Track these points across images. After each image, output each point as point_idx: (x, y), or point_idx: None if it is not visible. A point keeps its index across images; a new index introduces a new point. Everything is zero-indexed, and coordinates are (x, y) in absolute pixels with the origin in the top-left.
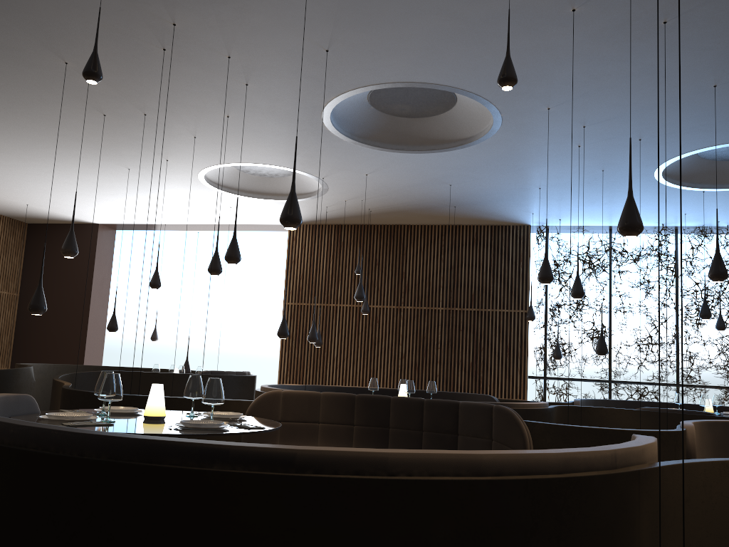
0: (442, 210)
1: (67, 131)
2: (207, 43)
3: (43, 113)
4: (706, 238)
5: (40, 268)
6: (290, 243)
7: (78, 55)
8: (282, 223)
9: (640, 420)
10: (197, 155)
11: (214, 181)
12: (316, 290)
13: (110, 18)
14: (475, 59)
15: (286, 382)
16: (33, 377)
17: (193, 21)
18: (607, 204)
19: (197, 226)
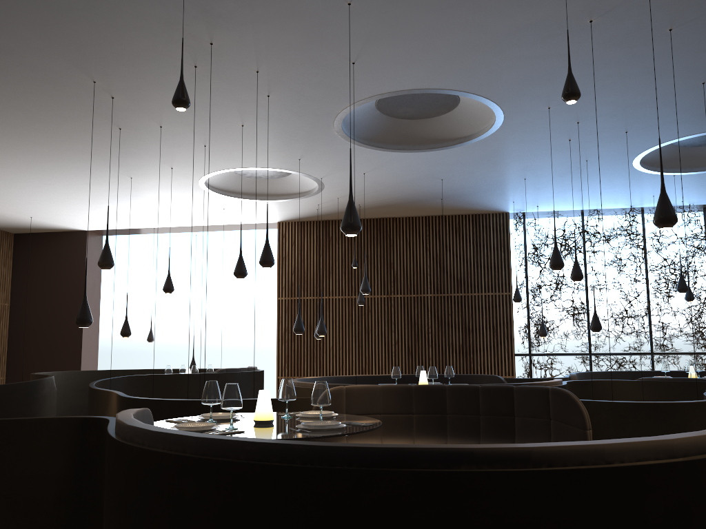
0: (428, 202)
1: (78, 145)
2: (239, 60)
3: (58, 129)
4: None
5: (30, 277)
6: (280, 240)
7: (108, 74)
8: (344, 230)
9: (642, 390)
10: (203, 162)
11: (212, 186)
12: (308, 284)
13: (149, 40)
14: (491, 66)
15: (284, 373)
16: (55, 386)
17: (230, 40)
18: (584, 190)
19: (186, 228)
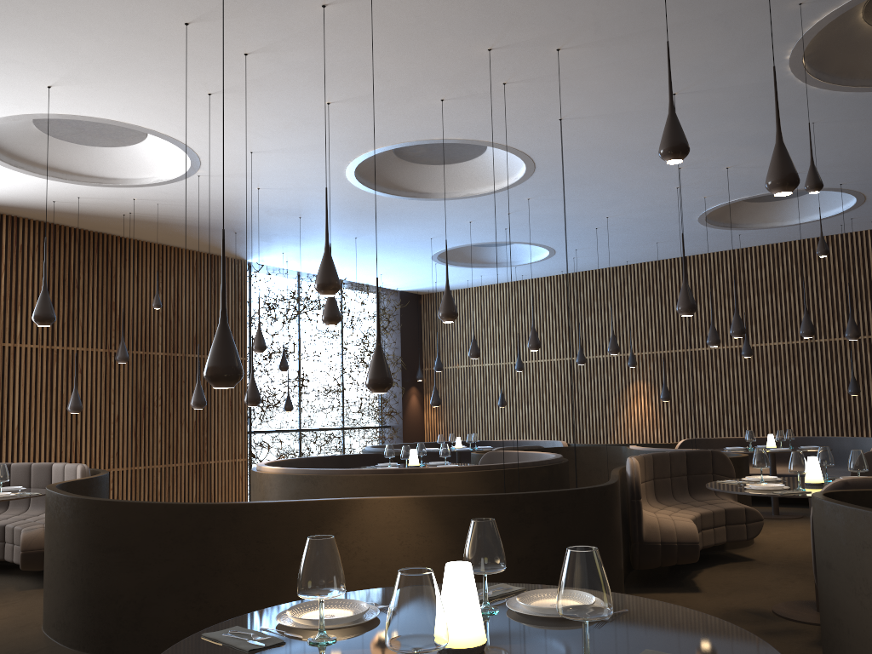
0: (211, 232)
1: None
2: (527, 70)
3: None
4: (357, 294)
5: None
6: None
7: None
8: (691, 311)
9: None
10: (128, 104)
11: None
12: None
13: (543, 13)
14: (590, 163)
15: None
16: None
17: (574, 58)
18: (358, 258)
19: None
